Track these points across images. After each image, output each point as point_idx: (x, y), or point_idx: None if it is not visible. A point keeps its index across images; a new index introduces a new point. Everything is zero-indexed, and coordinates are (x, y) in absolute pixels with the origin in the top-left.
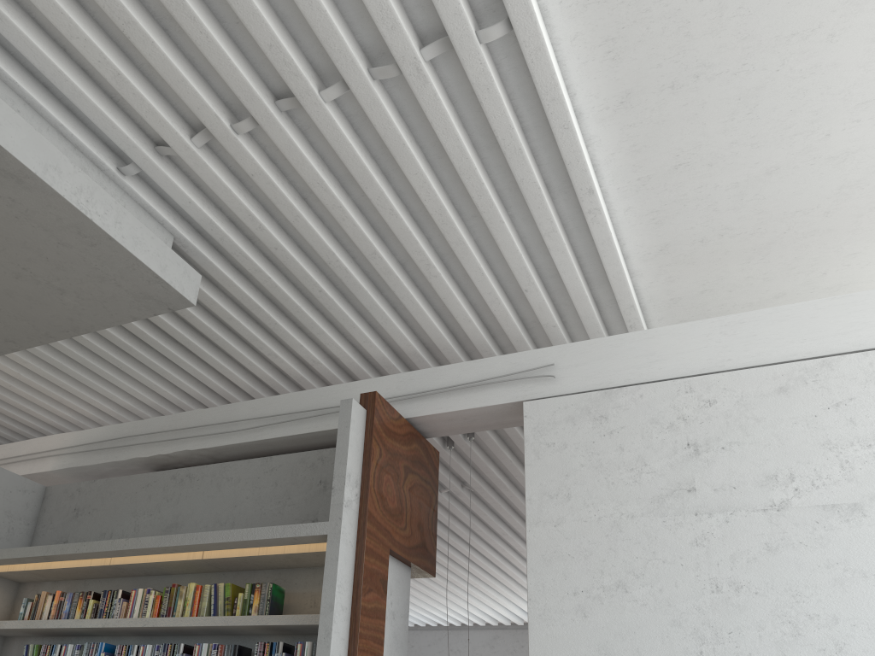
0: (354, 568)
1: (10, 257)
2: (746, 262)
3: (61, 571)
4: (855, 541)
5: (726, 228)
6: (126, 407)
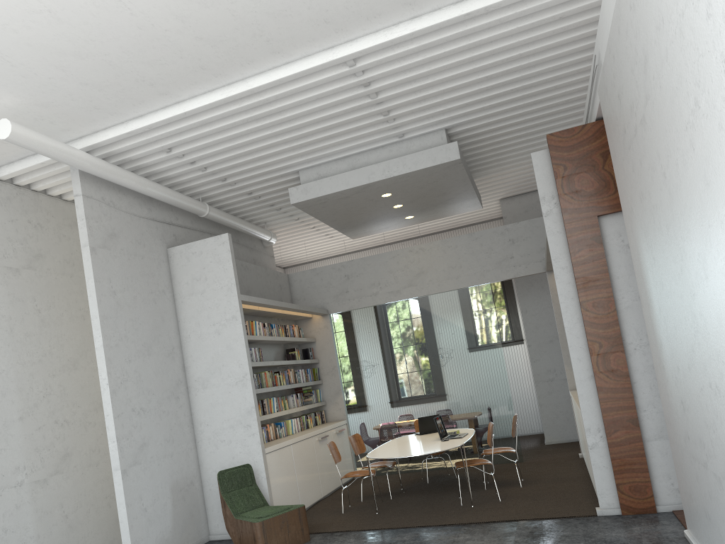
0: (567, 243)
1: (409, 188)
2: None
3: None
4: (648, 145)
5: None
6: None
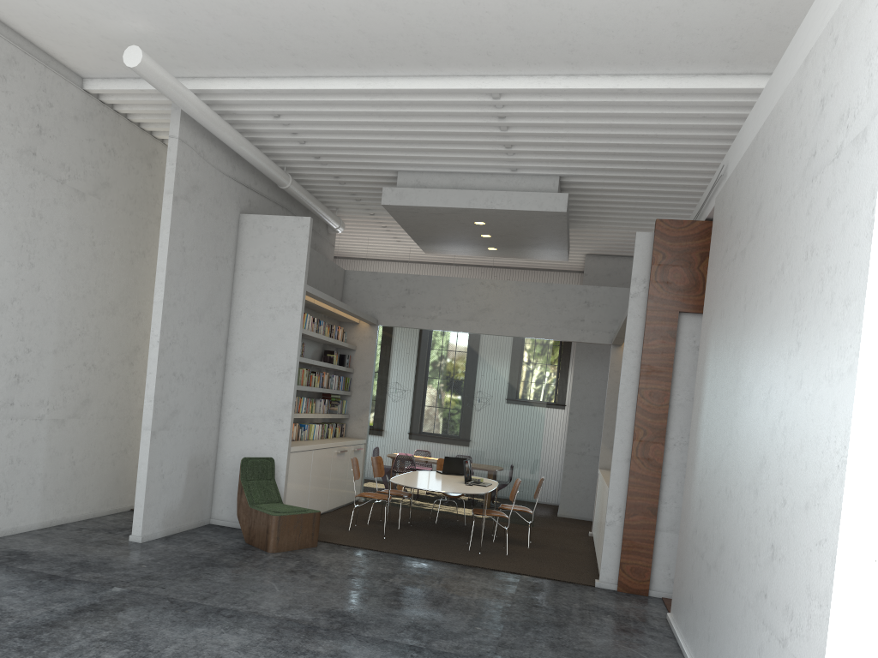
0: (644, 329)
1: (505, 223)
2: (785, 33)
3: None
4: (740, 276)
5: (728, 40)
6: None
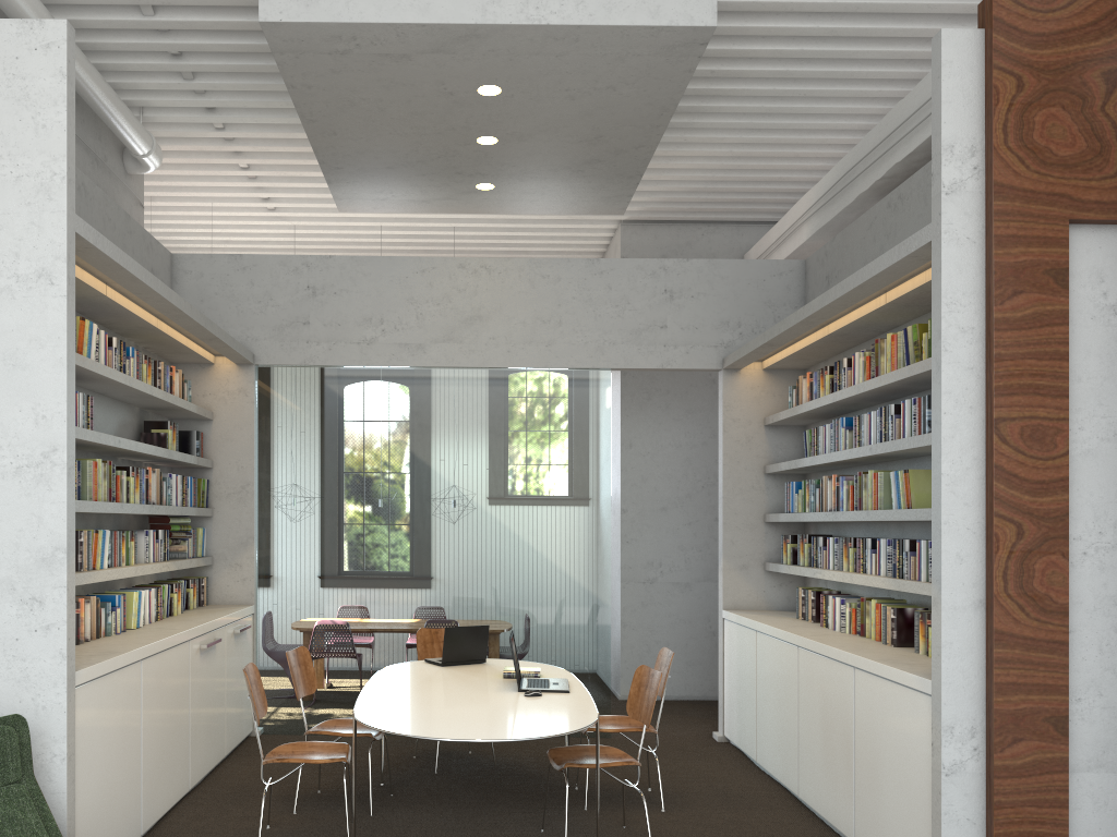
0: (984, 271)
1: (548, 89)
2: None
3: (808, 352)
4: None
5: None
6: (863, 129)
